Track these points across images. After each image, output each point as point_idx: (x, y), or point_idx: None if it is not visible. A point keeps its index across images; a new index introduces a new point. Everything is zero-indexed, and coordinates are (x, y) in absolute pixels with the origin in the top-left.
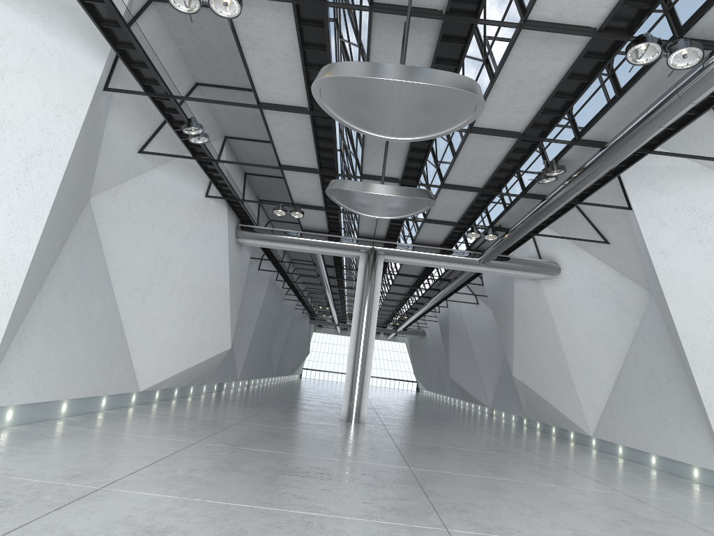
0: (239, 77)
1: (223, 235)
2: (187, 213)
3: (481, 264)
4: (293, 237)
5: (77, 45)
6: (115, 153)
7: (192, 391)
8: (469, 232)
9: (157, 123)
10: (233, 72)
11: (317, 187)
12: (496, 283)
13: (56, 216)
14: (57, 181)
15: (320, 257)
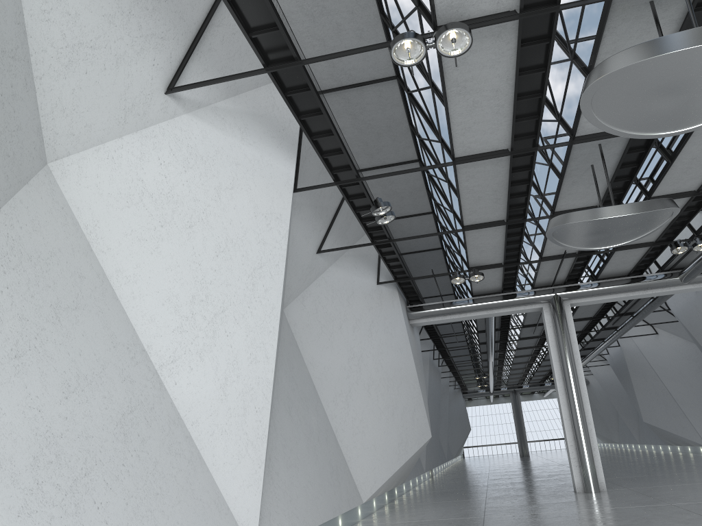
0: (399, 150)
1: (400, 320)
2: (366, 305)
3: (684, 283)
4: (468, 305)
5: (270, 150)
6: (299, 258)
7: (396, 492)
8: (675, 248)
9: (328, 219)
10: (394, 148)
11: (499, 241)
12: (691, 303)
13: (279, 330)
14: (279, 290)
15: (493, 321)
